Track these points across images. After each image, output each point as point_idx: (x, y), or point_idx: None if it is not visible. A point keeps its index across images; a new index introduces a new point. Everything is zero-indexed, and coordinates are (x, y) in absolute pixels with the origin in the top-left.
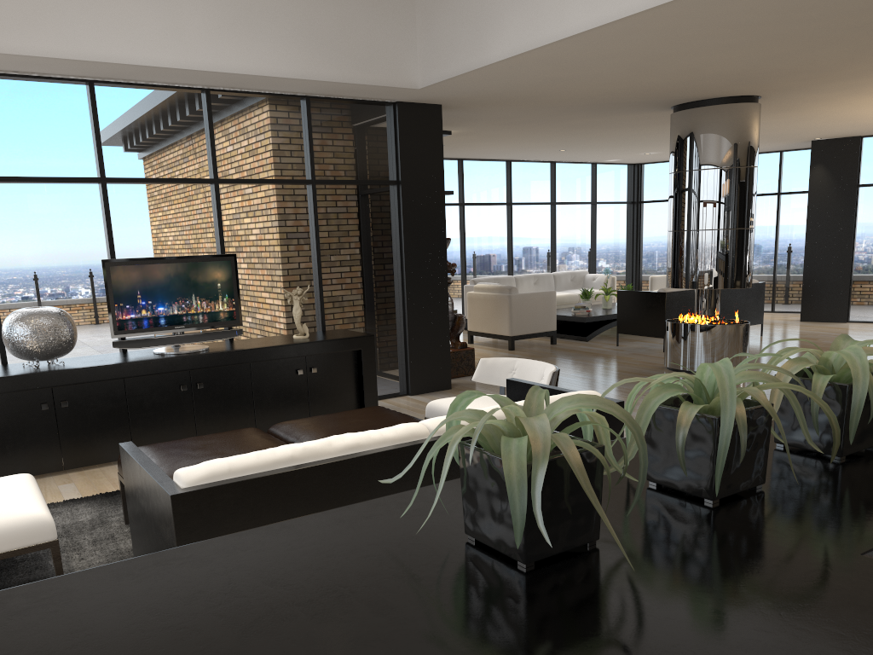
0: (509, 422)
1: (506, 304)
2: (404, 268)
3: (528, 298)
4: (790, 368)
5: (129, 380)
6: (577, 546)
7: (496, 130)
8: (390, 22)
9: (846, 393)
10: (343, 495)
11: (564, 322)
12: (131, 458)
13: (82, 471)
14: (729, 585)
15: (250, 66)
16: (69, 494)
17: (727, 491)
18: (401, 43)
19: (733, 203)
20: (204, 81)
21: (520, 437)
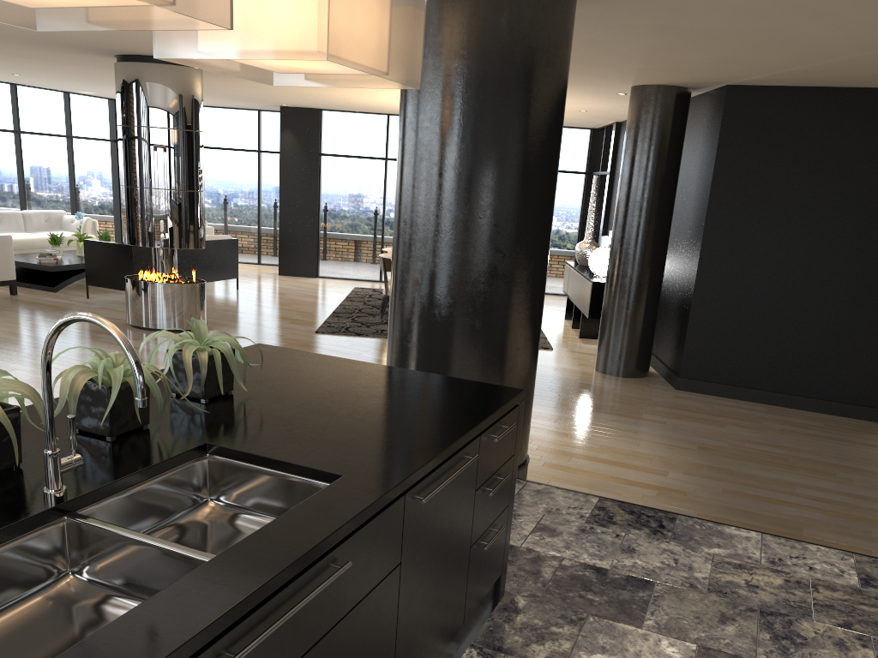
0: None
1: None
2: None
3: None
4: None
5: None
6: None
7: None
8: None
9: None
10: None
11: (32, 270)
12: None
13: None
14: None
15: None
16: None
17: None
18: None
19: (181, 165)
20: None
21: None
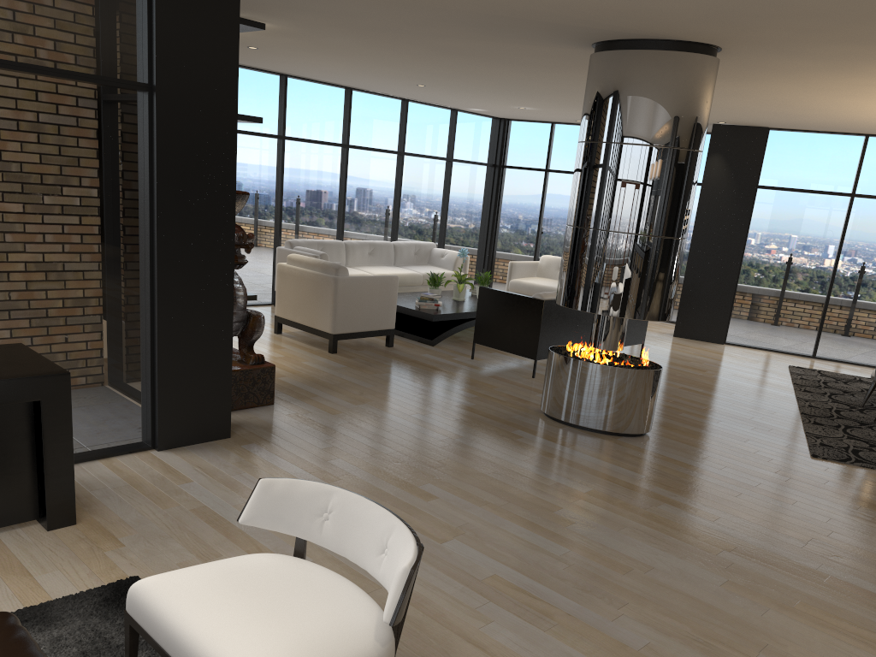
0: None
1: (331, 289)
2: (156, 240)
3: (360, 284)
4: None
5: None
6: None
7: (334, 35)
8: None
9: None
10: None
11: (405, 314)
12: None
13: None
14: None
15: None
16: None
17: None
18: None
19: (667, 200)
20: None
21: None
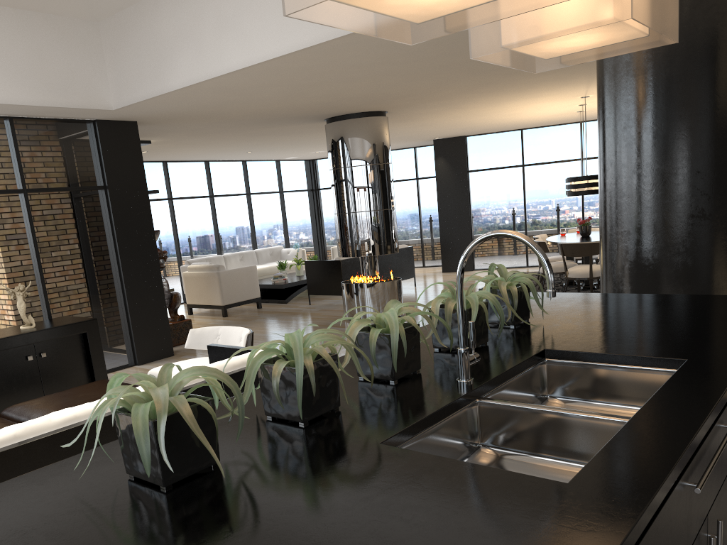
0: (144, 392)
1: (216, 279)
2: (120, 258)
3: (234, 273)
4: (357, 327)
5: None
6: (203, 468)
7: (190, 138)
8: (80, 55)
9: (390, 339)
10: None
11: (267, 289)
12: None
13: None
14: (295, 476)
15: None
16: None
17: (313, 415)
18: (93, 72)
19: (378, 191)
20: None
21: (148, 402)
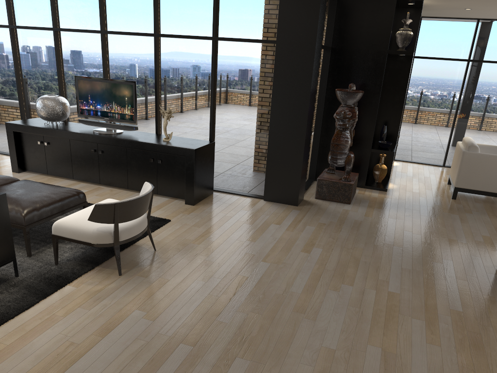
0: None
1: (460, 158)
2: (271, 108)
3: (484, 159)
4: None
5: (71, 140)
6: None
7: None
8: None
9: None
10: None
11: None
12: None
13: (54, 177)
14: None
15: None
16: None
17: None
18: None
19: None
20: None
21: None
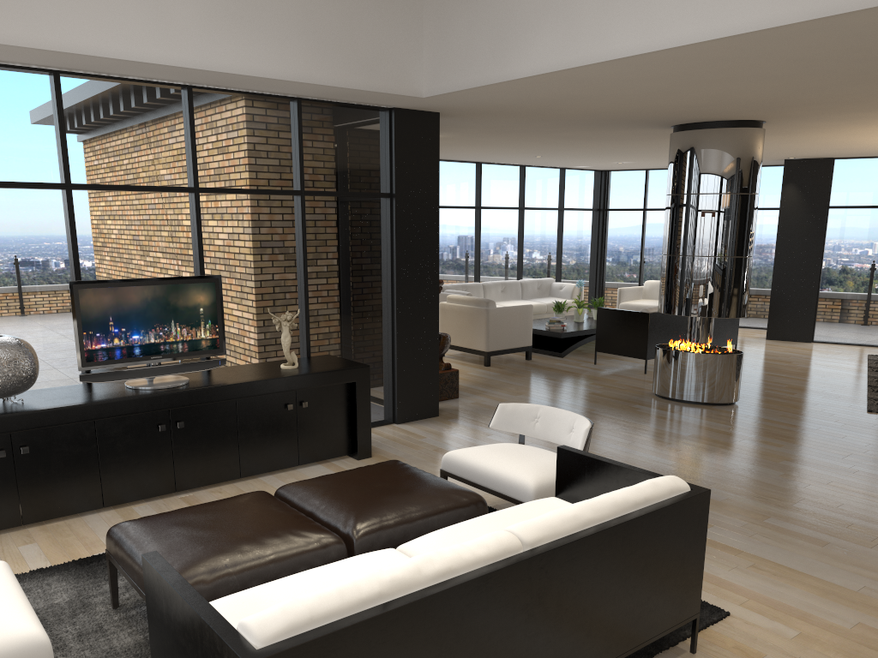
0: None
1: (483, 318)
2: (395, 288)
3: (505, 313)
4: None
5: (100, 421)
6: None
7: (482, 136)
8: (396, 23)
9: None
10: (435, 634)
11: (536, 335)
12: (166, 583)
13: (43, 525)
14: None
15: (244, 65)
16: (34, 560)
17: None
18: (407, 46)
19: (734, 230)
20: (188, 78)
21: None
